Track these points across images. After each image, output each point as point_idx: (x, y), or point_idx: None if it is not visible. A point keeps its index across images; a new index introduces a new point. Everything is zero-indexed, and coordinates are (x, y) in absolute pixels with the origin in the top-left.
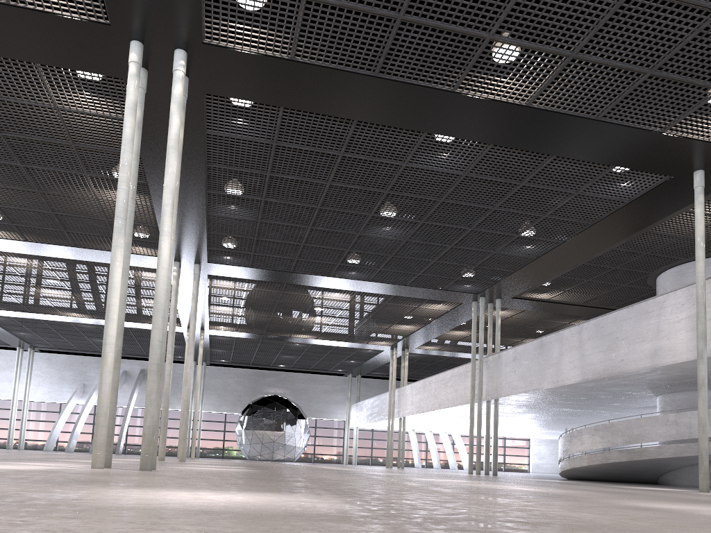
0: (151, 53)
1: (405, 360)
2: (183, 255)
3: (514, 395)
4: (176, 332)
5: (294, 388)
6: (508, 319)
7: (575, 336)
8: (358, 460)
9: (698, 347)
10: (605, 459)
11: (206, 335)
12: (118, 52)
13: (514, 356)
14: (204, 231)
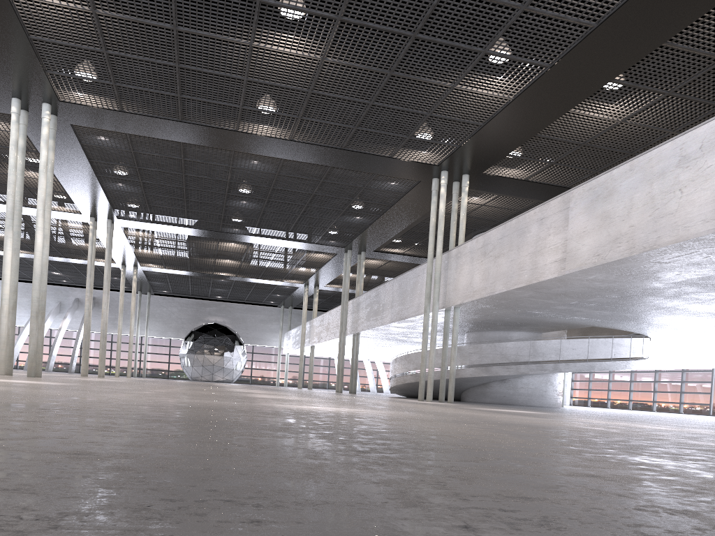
0: (27, 104)
1: (315, 296)
2: (96, 213)
3: (365, 331)
4: (114, 267)
5: (233, 318)
6: (384, 266)
7: (391, 288)
8: (291, 383)
9: (424, 304)
10: (404, 380)
11: (140, 271)
12: (5, 102)
13: (365, 300)
14: (105, 198)
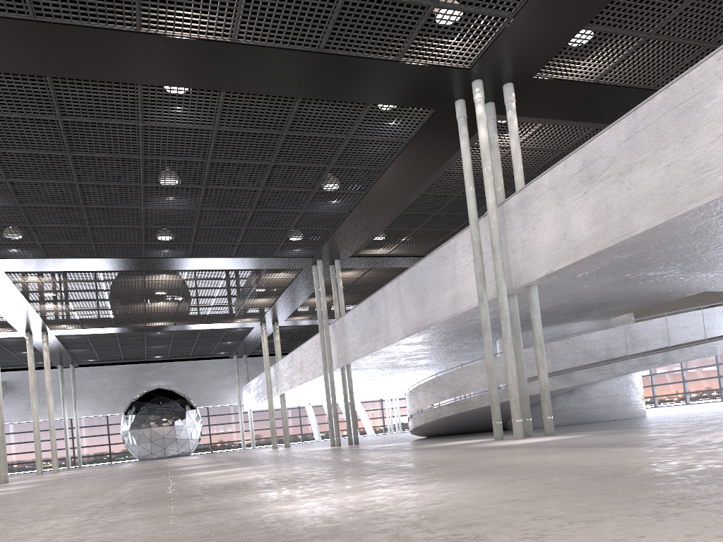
0: None
1: (276, 334)
2: None
3: (360, 360)
4: (17, 338)
5: (179, 379)
6: (361, 279)
7: (395, 291)
8: (259, 443)
9: (478, 290)
10: (437, 414)
11: (52, 336)
12: None
13: (354, 318)
14: None
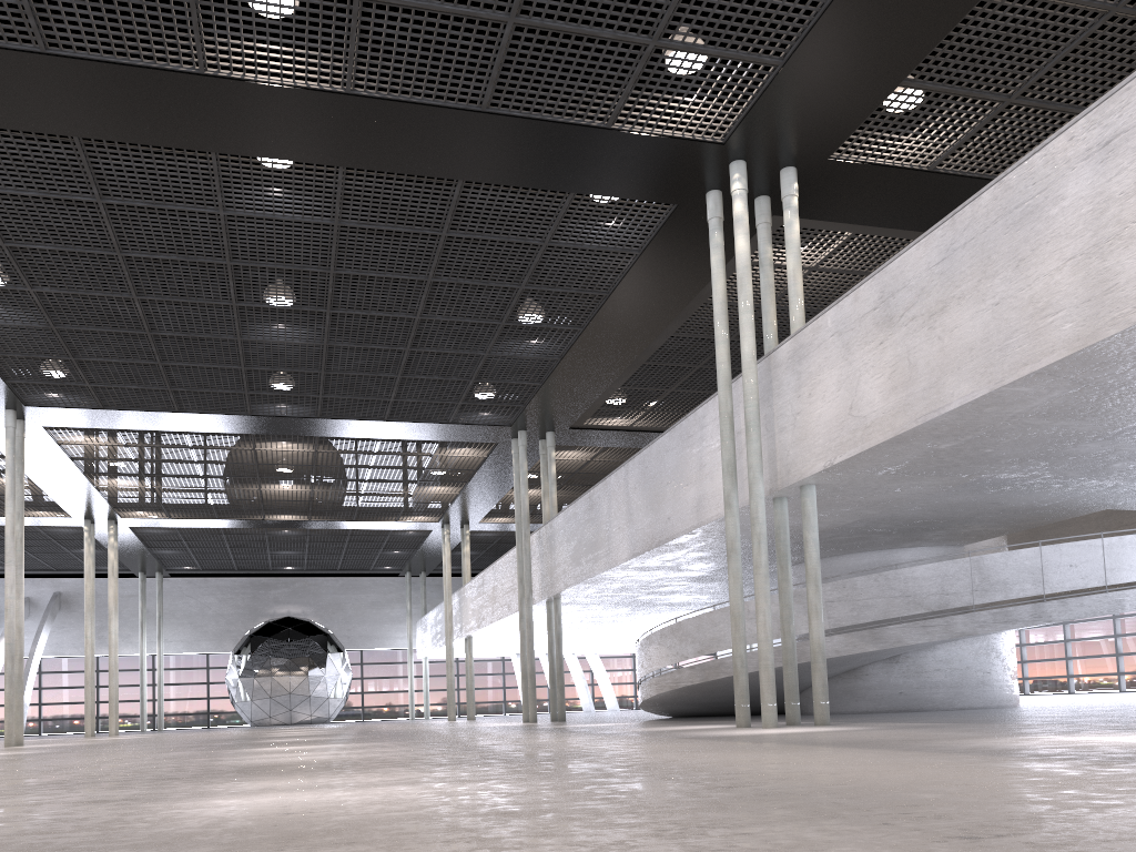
0: None
1: (464, 543)
2: None
3: (572, 589)
4: (73, 527)
5: (320, 604)
6: (592, 464)
7: (622, 484)
8: (438, 711)
9: (724, 488)
10: (675, 682)
11: (125, 528)
12: None
13: (566, 524)
14: None
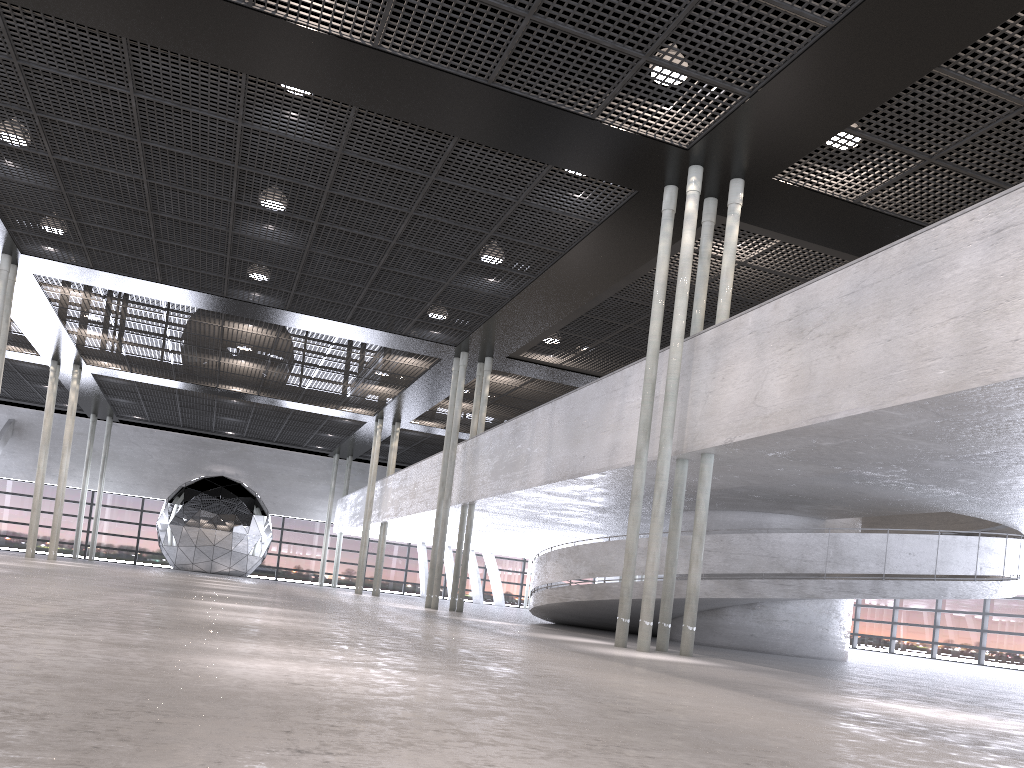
0: None
1: (394, 439)
2: None
3: (487, 499)
4: (39, 365)
5: (253, 469)
6: (519, 390)
7: (547, 418)
8: (344, 581)
9: (637, 443)
10: (565, 596)
11: (87, 374)
12: None
13: (491, 442)
14: None
